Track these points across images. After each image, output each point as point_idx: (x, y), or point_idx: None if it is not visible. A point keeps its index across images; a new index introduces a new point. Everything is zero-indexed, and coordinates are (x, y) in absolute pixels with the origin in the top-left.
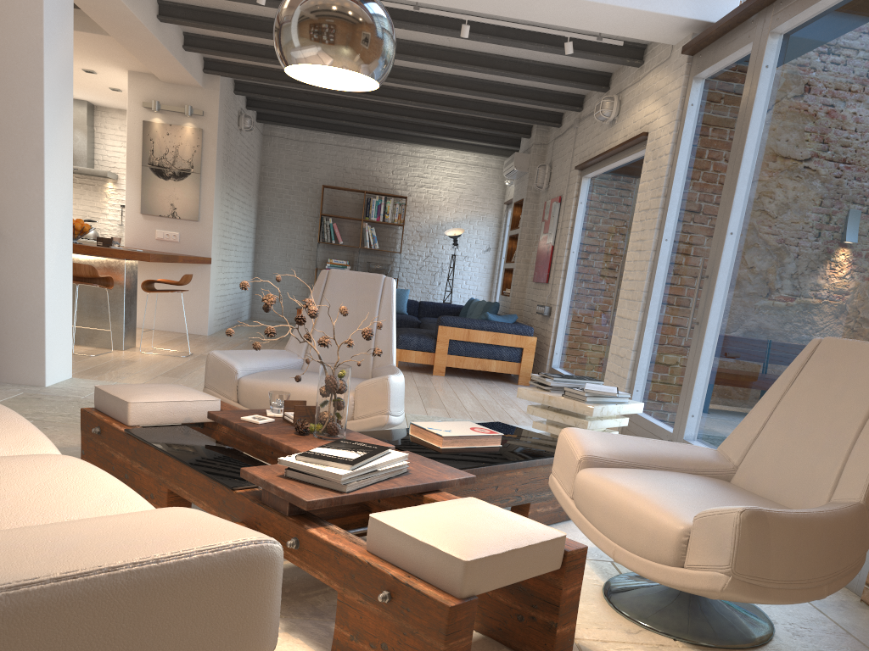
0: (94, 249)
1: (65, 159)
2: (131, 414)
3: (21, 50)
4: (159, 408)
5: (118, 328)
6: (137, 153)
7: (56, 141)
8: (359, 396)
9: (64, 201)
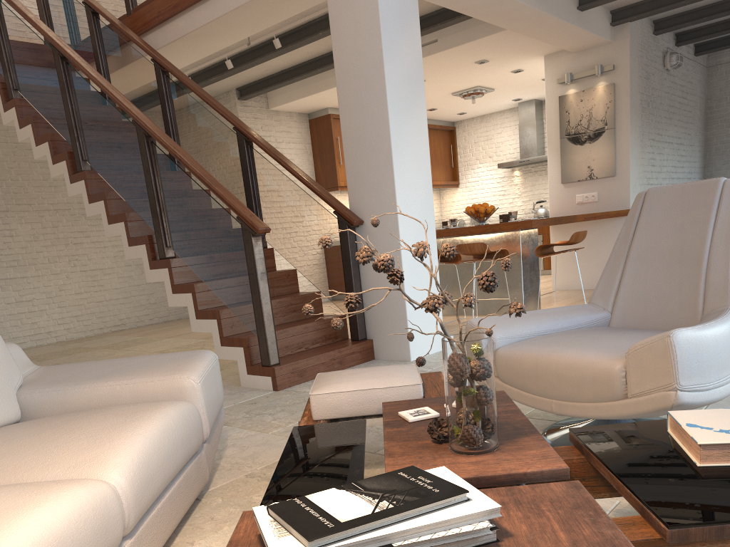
0: (486, 227)
1: (419, 152)
2: (313, 408)
3: (369, 67)
4: (345, 398)
5: (518, 295)
6: (555, 128)
7: (405, 138)
8: (631, 364)
9: (420, 190)
